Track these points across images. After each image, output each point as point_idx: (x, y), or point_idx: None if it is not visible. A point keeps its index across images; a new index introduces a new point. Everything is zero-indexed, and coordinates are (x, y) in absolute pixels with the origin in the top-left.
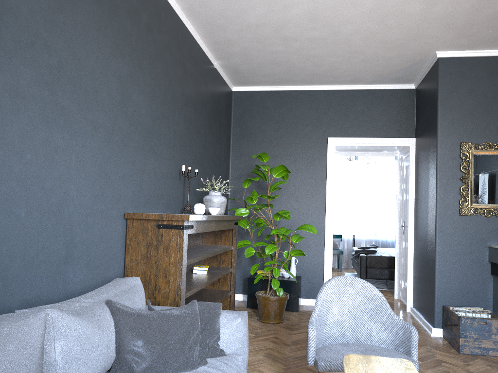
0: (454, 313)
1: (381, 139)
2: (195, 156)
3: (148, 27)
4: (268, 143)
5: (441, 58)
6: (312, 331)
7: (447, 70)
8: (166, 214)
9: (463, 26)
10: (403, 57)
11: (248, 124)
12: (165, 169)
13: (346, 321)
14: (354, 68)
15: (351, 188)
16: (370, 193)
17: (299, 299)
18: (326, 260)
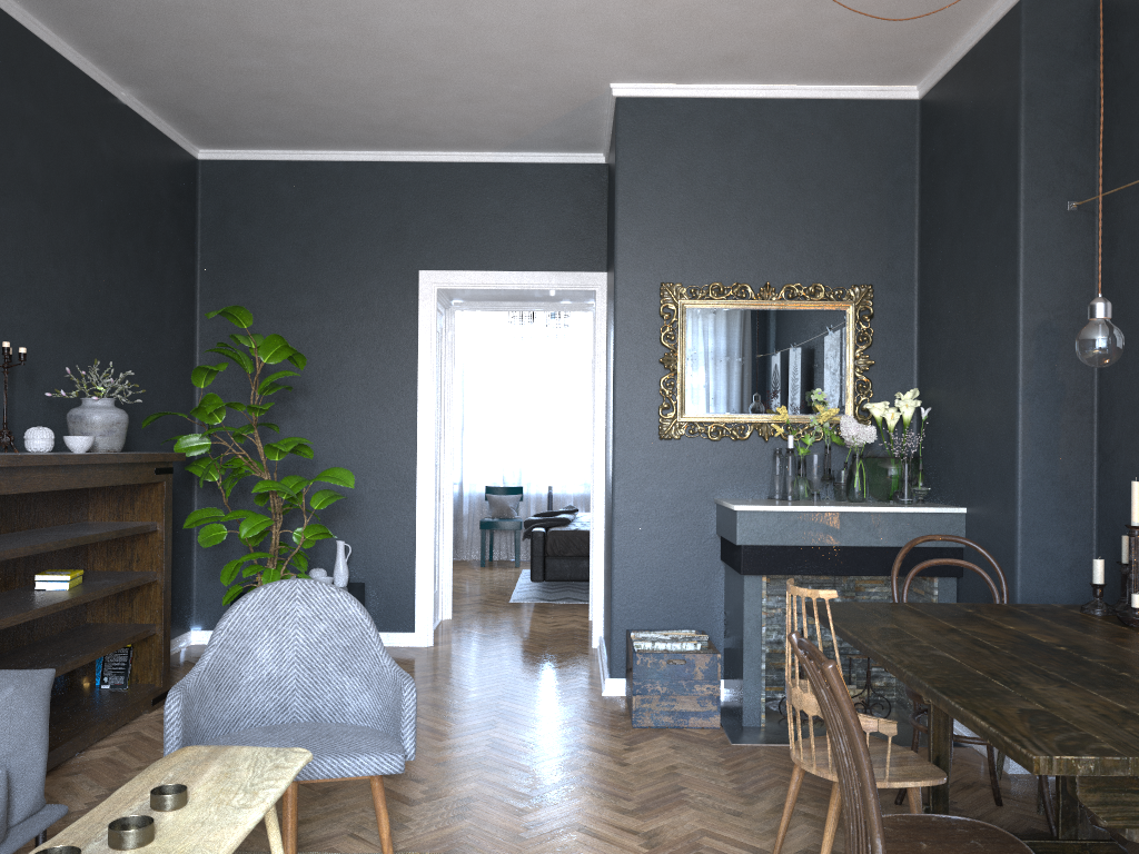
0: (631, 646)
1: (535, 275)
2: (54, 316)
3: None
4: (285, 283)
5: (622, 98)
6: (173, 705)
7: (634, 125)
8: None
9: (637, 32)
10: (548, 94)
11: (239, 239)
12: None
13: (291, 677)
14: (454, 114)
15: (542, 382)
16: (584, 393)
17: None
18: (419, 545)
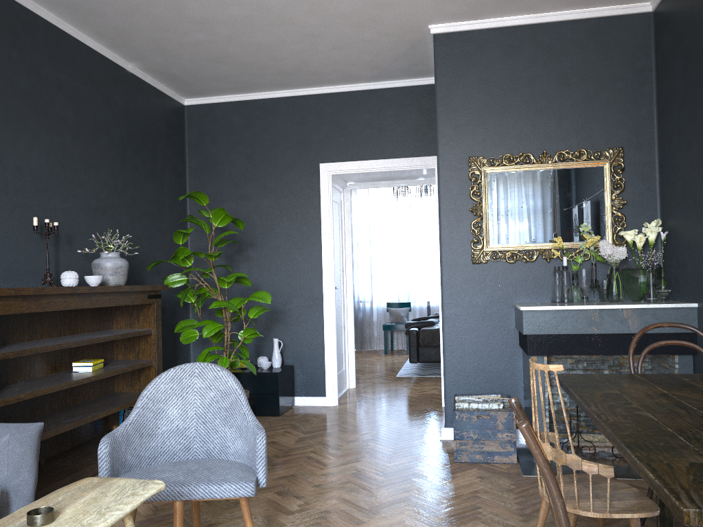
0: (453, 406)
1: (394, 161)
2: (86, 203)
3: None
4: (238, 178)
5: (437, 34)
6: (103, 447)
7: (446, 51)
8: None
9: None
10: (389, 37)
11: (210, 152)
12: None
13: (192, 428)
14: (332, 59)
15: (420, 234)
16: None
17: (282, 398)
18: (326, 340)
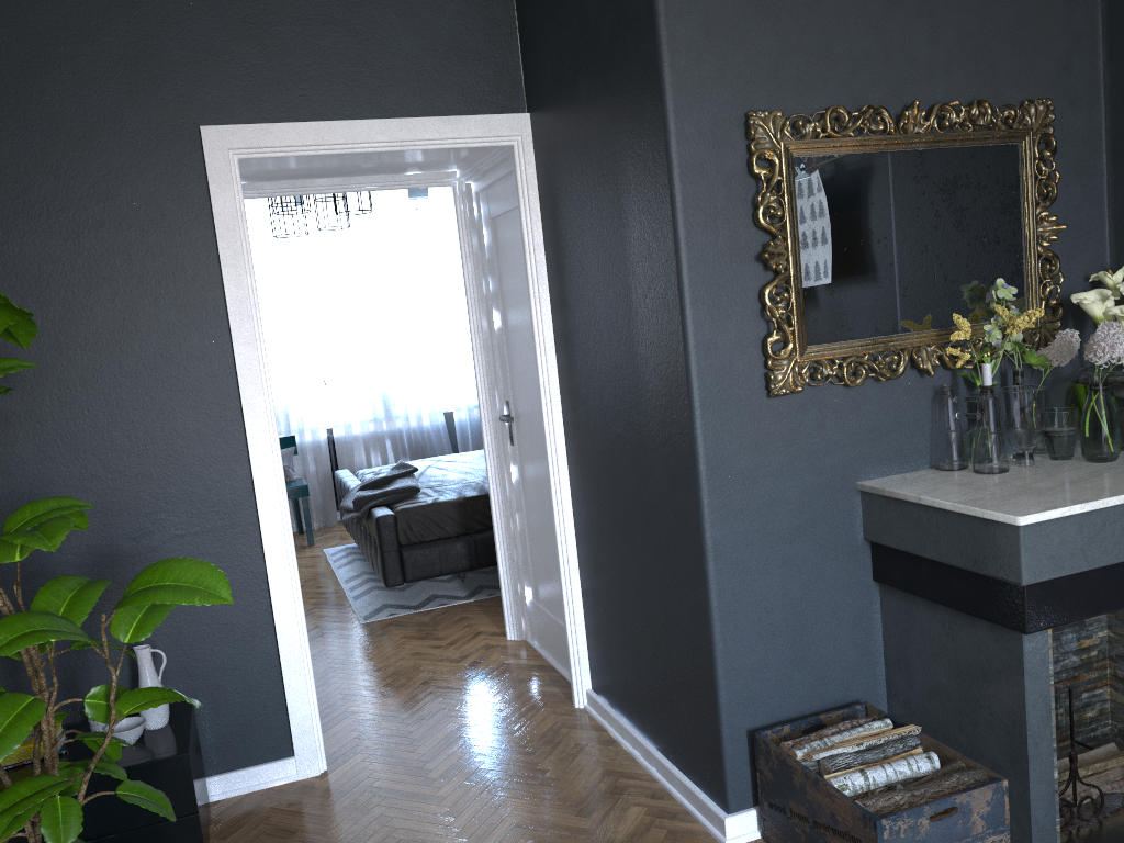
0: (833, 791)
1: (413, 124)
2: None
3: None
4: None
5: None
6: None
7: None
8: None
9: None
10: None
11: None
12: None
13: None
14: None
15: (299, 292)
16: (358, 301)
17: (202, 815)
18: (280, 615)
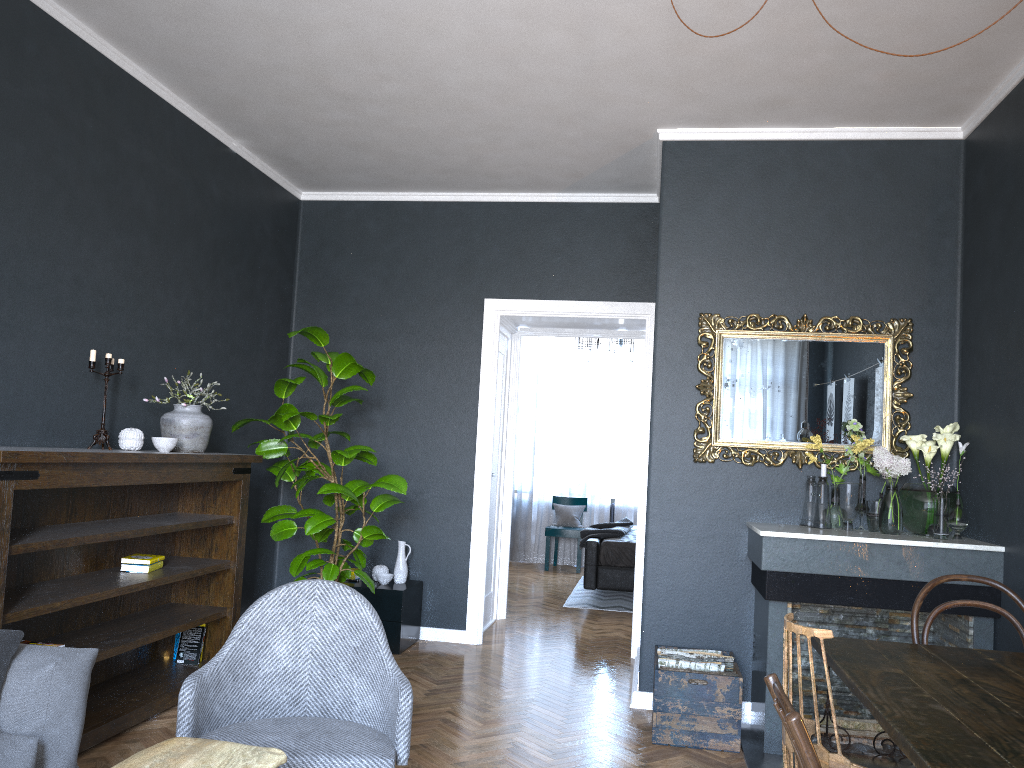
0: (655, 662)
1: (589, 304)
2: (159, 332)
3: None
4: (368, 308)
5: (668, 141)
6: (186, 692)
7: (678, 166)
8: None
9: (677, 80)
10: (601, 139)
11: (330, 269)
12: (40, 357)
13: (305, 673)
14: (517, 158)
15: (609, 402)
16: None
17: (405, 628)
18: (473, 549)
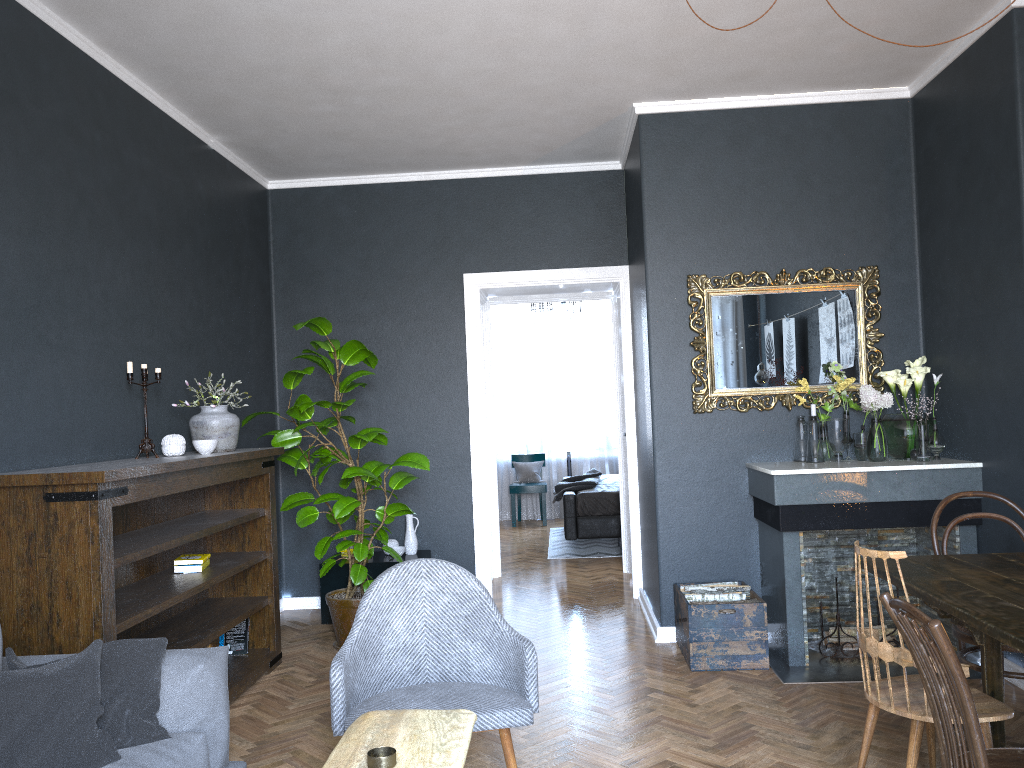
0: (683, 598)
1: (565, 272)
2: (172, 336)
3: (6, 94)
4: (348, 292)
5: (643, 115)
6: (337, 673)
7: (655, 138)
8: (59, 473)
9: (662, 60)
10: (577, 115)
11: (306, 256)
12: (84, 374)
13: (422, 644)
14: (492, 137)
15: (557, 359)
16: (595, 367)
17: None
18: (476, 514)
